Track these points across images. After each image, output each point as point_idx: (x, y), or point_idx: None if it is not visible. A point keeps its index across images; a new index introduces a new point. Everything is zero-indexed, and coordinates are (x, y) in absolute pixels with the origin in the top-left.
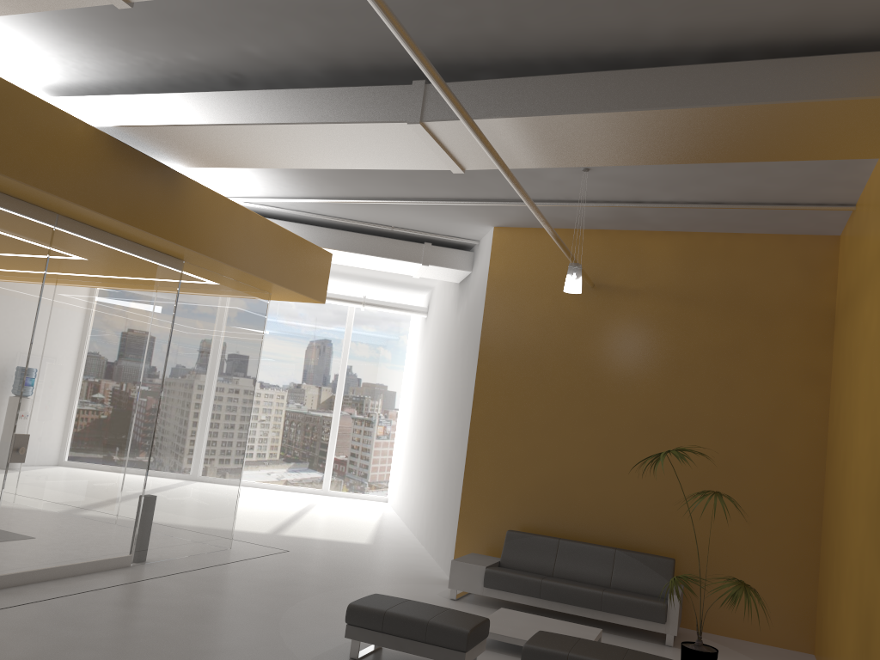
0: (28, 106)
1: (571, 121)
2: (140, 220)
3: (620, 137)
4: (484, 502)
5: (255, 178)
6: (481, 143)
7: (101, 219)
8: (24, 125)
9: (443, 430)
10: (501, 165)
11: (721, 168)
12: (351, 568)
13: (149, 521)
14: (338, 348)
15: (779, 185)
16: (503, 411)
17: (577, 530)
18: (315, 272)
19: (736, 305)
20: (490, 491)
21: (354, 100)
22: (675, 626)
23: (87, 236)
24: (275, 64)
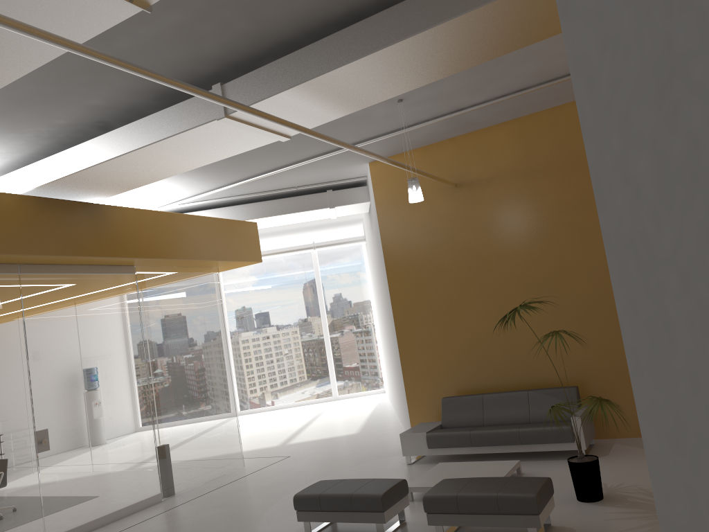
0: None
1: (332, 77)
2: (79, 249)
3: (380, 75)
4: (421, 380)
5: (173, 186)
6: (265, 119)
7: (49, 258)
8: None
9: (388, 330)
10: (296, 128)
11: (501, 64)
12: (335, 458)
13: (167, 464)
14: (312, 286)
15: (558, 60)
16: (415, 305)
17: (497, 383)
18: (246, 241)
19: (572, 165)
20: (423, 371)
21: (178, 115)
22: (582, 442)
23: (48, 273)
24: (119, 106)
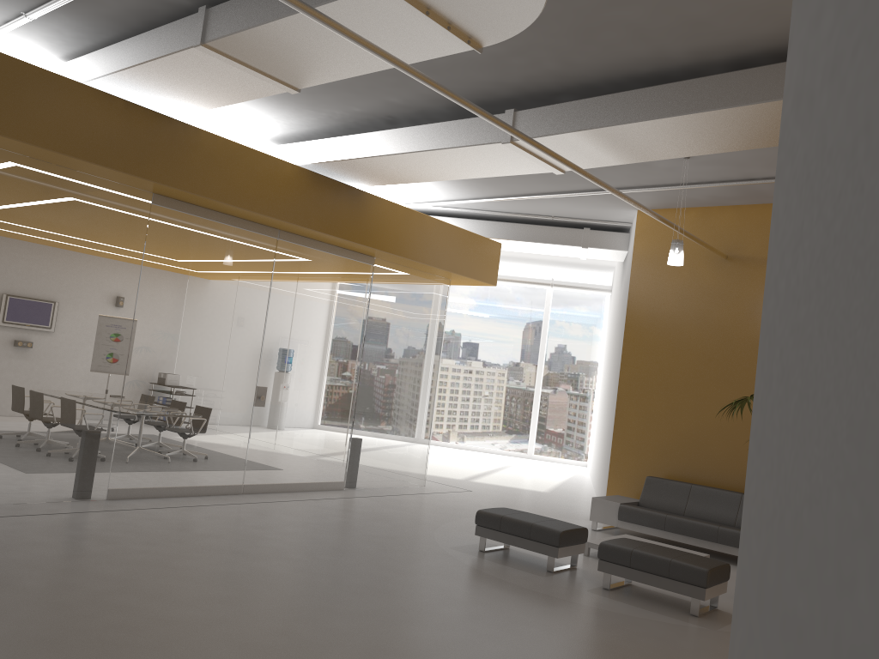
0: (253, 158)
1: (622, 130)
2: (334, 229)
3: (668, 137)
4: (630, 453)
5: (430, 187)
6: (548, 156)
7: (307, 231)
8: (250, 172)
9: (609, 394)
10: (573, 168)
11: None
12: (518, 505)
13: (357, 457)
14: (538, 327)
15: None
16: (646, 373)
17: (712, 478)
18: (486, 260)
19: None
20: (635, 444)
21: (466, 129)
22: None
23: (300, 244)
24: (412, 107)
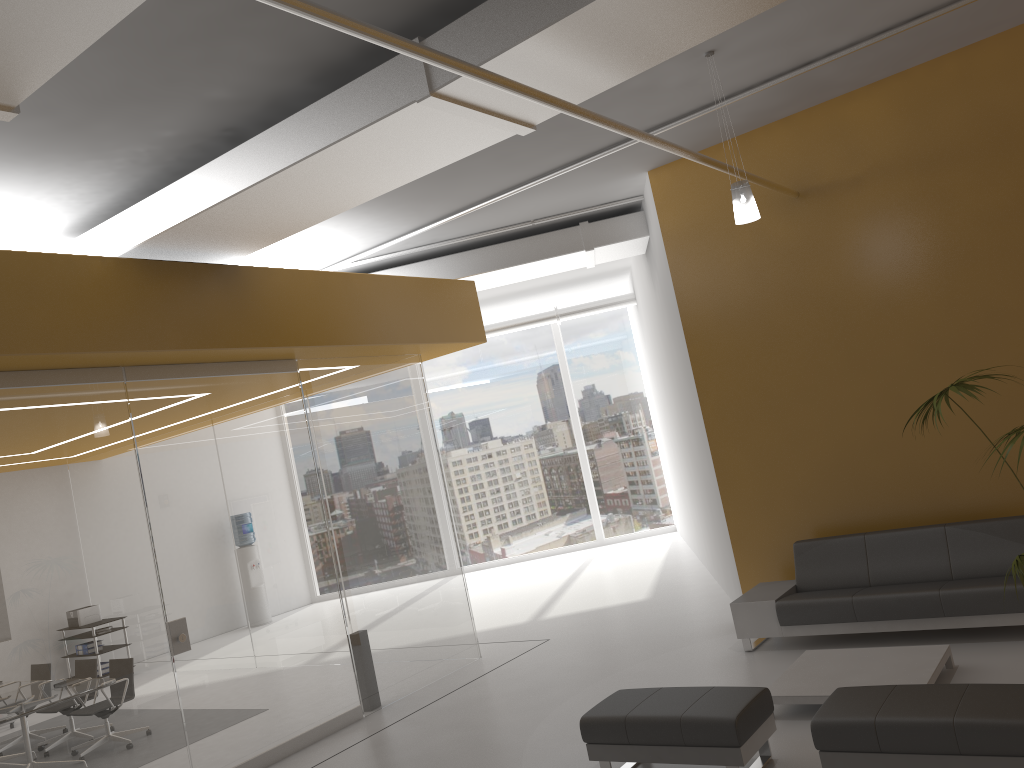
0: (24, 267)
1: (614, 3)
2: (211, 338)
3: None
4: (755, 515)
5: (345, 232)
6: (502, 88)
7: (167, 355)
8: (27, 290)
9: (688, 438)
10: (552, 103)
11: None
12: (622, 642)
13: (367, 661)
14: (556, 375)
15: None
16: (739, 395)
17: (886, 515)
18: (460, 311)
19: (1005, 143)
20: (758, 500)
21: (351, 102)
22: None
23: (167, 378)
24: (255, 99)
